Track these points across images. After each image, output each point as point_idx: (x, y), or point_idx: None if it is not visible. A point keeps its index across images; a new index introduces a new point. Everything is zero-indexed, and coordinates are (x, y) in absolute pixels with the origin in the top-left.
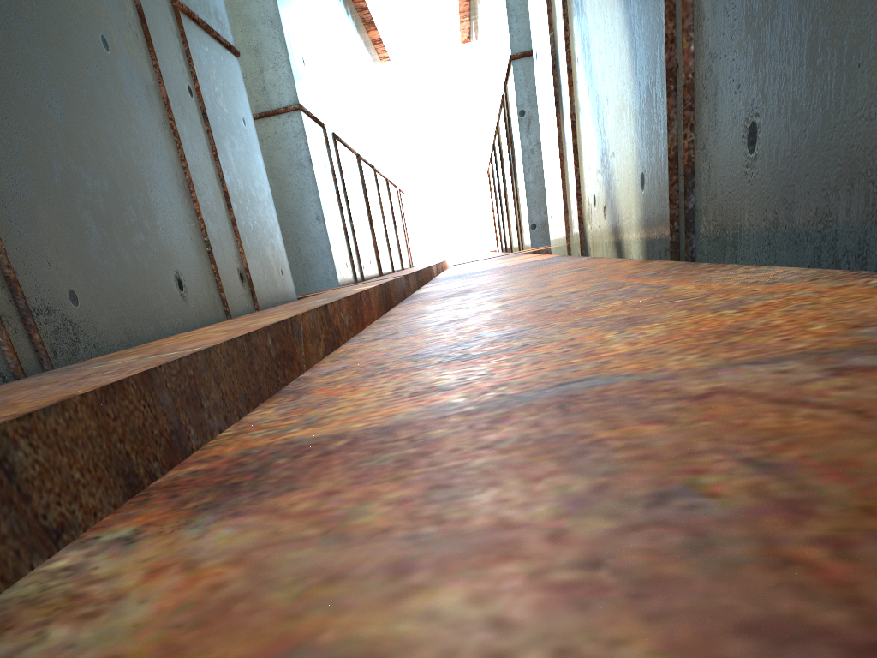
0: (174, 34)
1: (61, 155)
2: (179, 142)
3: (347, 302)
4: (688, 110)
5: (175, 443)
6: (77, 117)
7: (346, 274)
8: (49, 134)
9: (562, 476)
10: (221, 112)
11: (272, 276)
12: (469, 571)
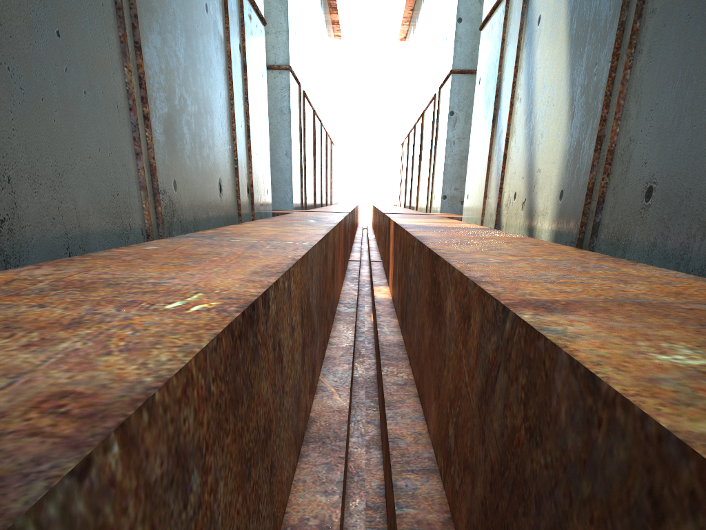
0: (237, 5)
1: (180, 85)
2: (232, 85)
3: (337, 227)
4: (608, 164)
5: (308, 297)
6: (189, 60)
7: (297, 201)
8: (176, 69)
9: (667, 319)
10: (252, 66)
11: (262, 193)
12: (668, 329)
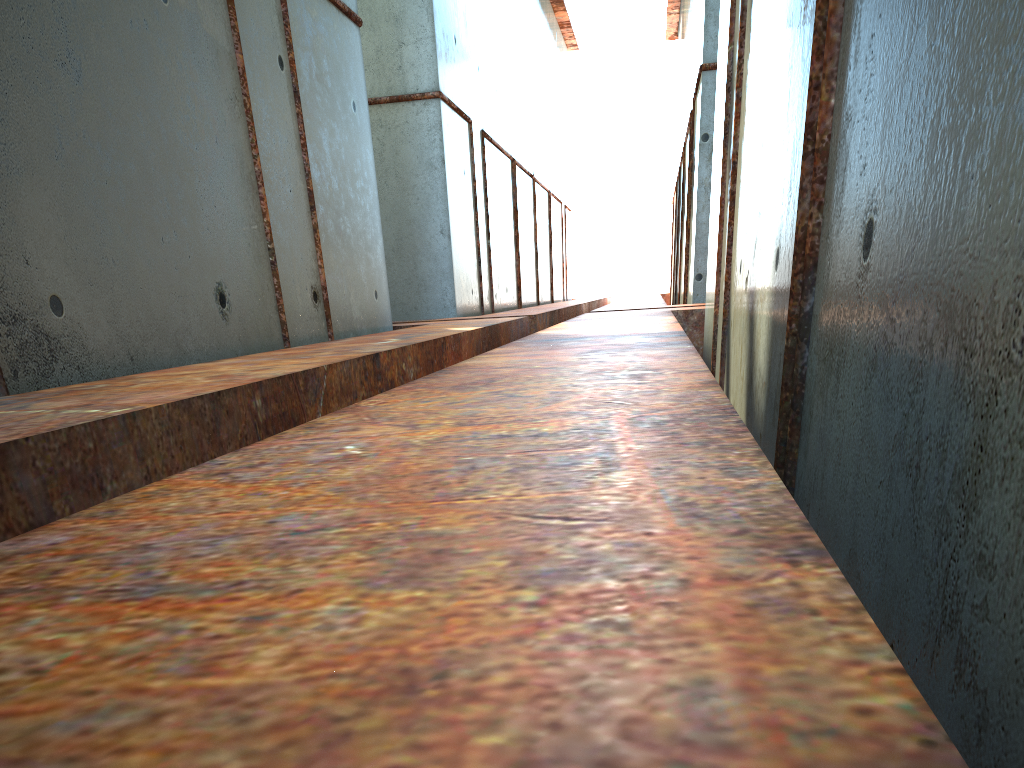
0: None
1: (70, 127)
2: (251, 124)
3: (417, 350)
4: (818, 182)
5: None
6: (103, 82)
7: (469, 302)
8: (56, 99)
9: None
10: (322, 92)
11: (361, 298)
12: None
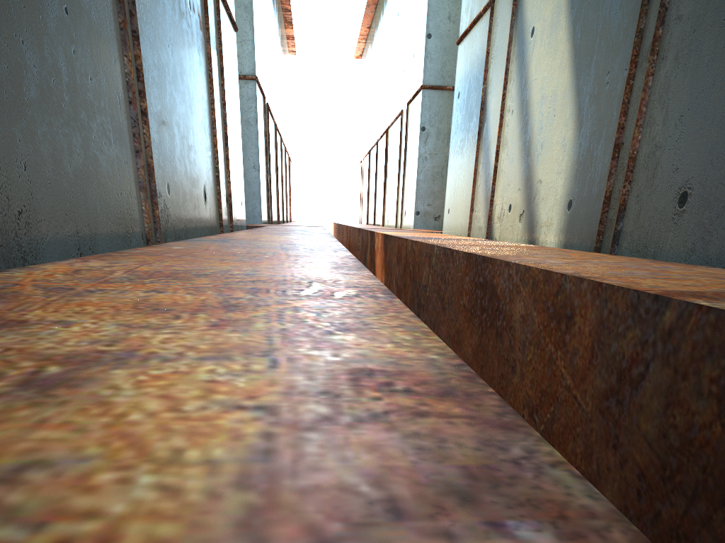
0: (214, 7)
1: (170, 83)
2: (212, 89)
3: None
4: (629, 171)
5: None
6: (177, 57)
7: (265, 215)
8: (167, 66)
9: None
10: (227, 72)
11: (238, 204)
12: None
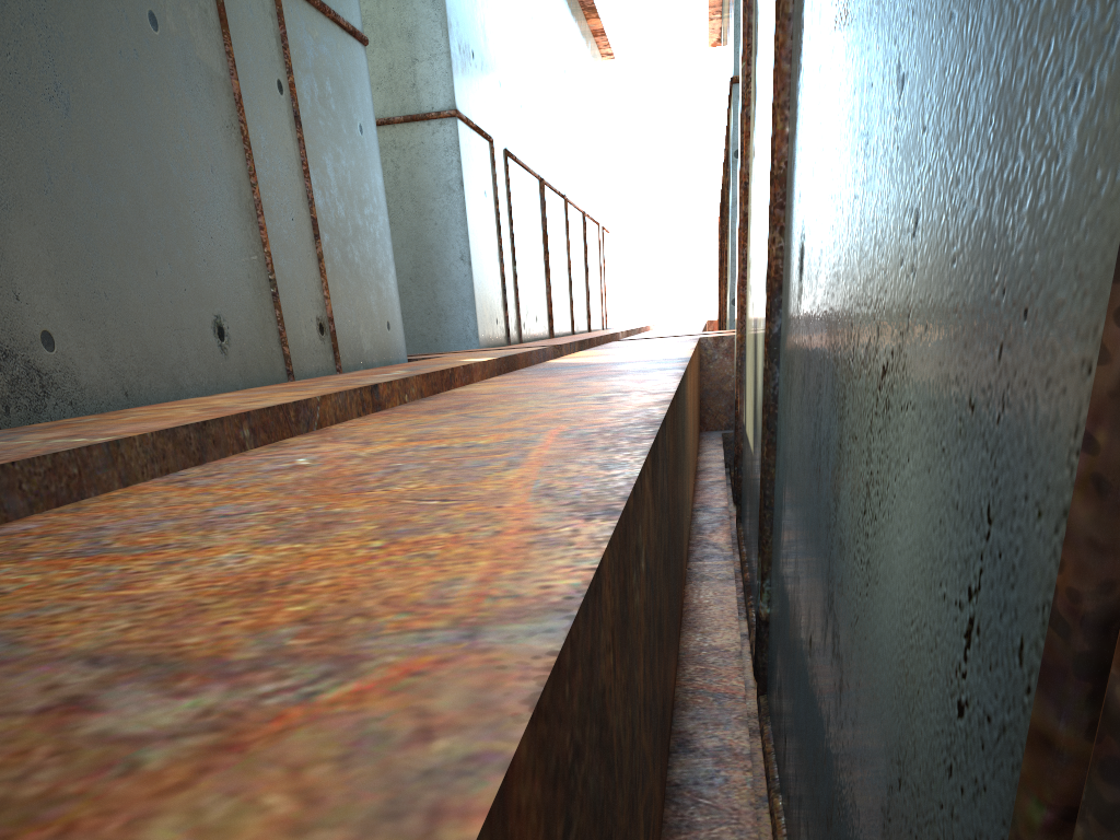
0: (266, 13)
1: (59, 161)
2: (249, 152)
3: (421, 381)
4: (778, 208)
5: None
6: (93, 114)
7: (494, 333)
8: (44, 133)
9: None
10: (325, 116)
11: (372, 329)
12: None
